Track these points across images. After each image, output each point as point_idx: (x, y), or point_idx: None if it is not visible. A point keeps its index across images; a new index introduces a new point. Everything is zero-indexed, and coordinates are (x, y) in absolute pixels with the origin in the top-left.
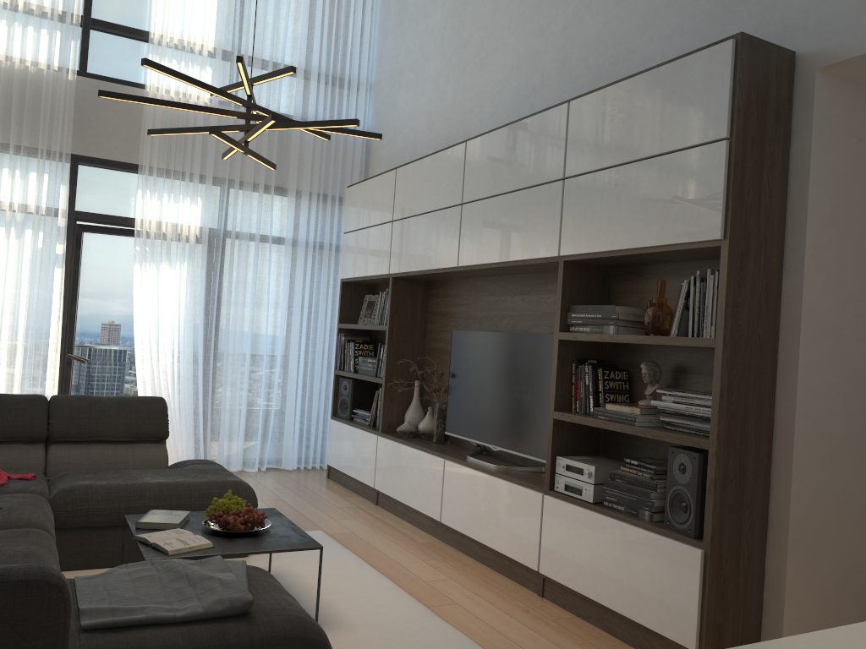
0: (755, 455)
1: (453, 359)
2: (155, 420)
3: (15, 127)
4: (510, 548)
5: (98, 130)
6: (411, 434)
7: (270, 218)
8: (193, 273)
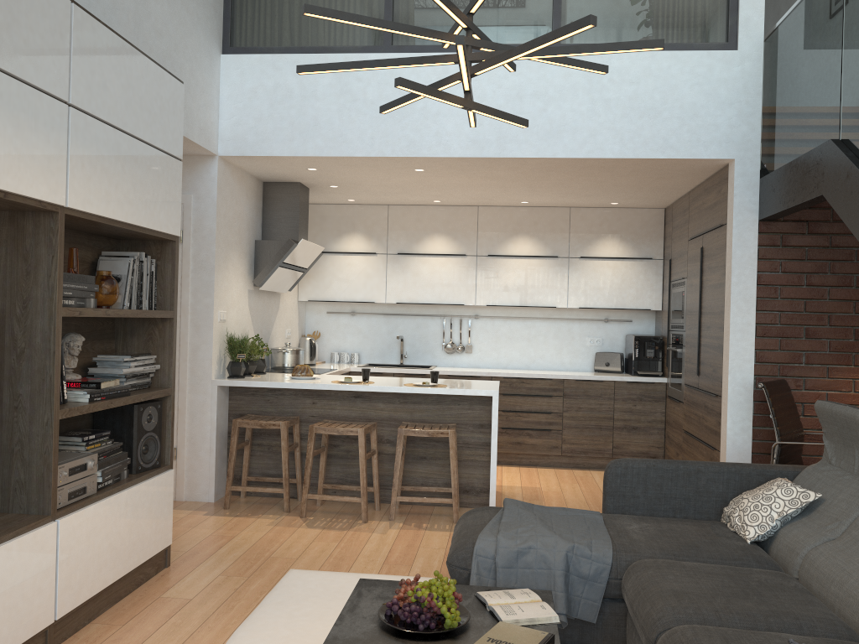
0: None
1: None
2: None
3: None
4: (13, 635)
5: None
6: None
7: None
8: None
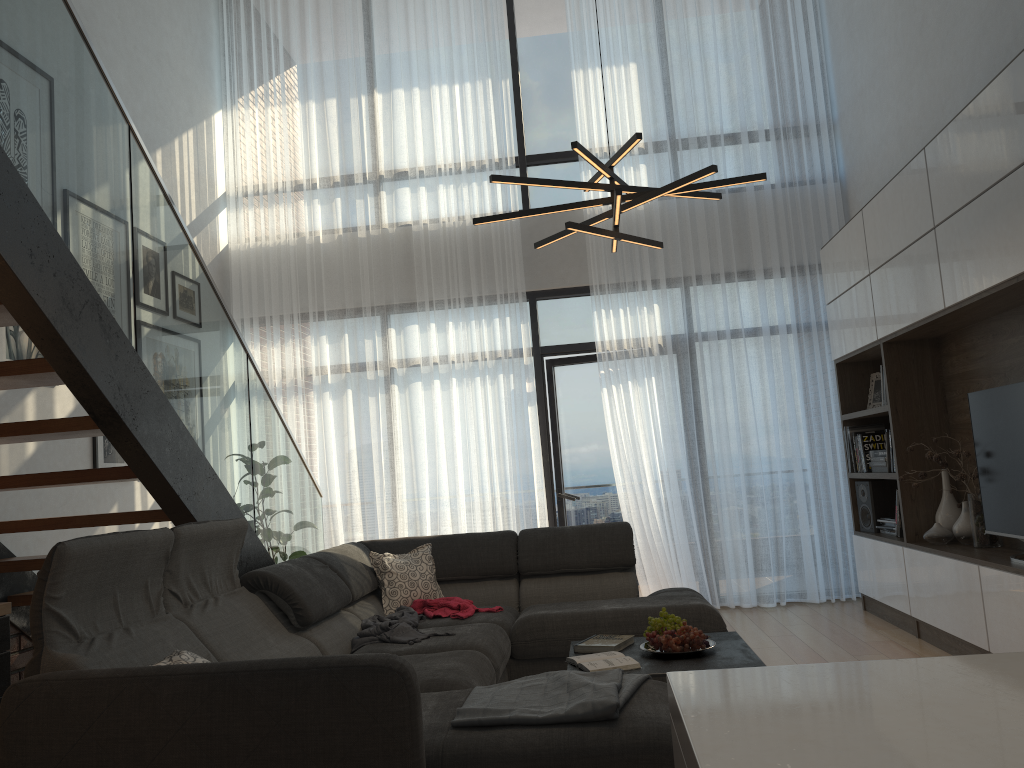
0: None
1: (976, 431)
2: (618, 546)
3: (474, 279)
4: None
5: (547, 262)
6: (944, 540)
7: (737, 308)
8: (661, 387)
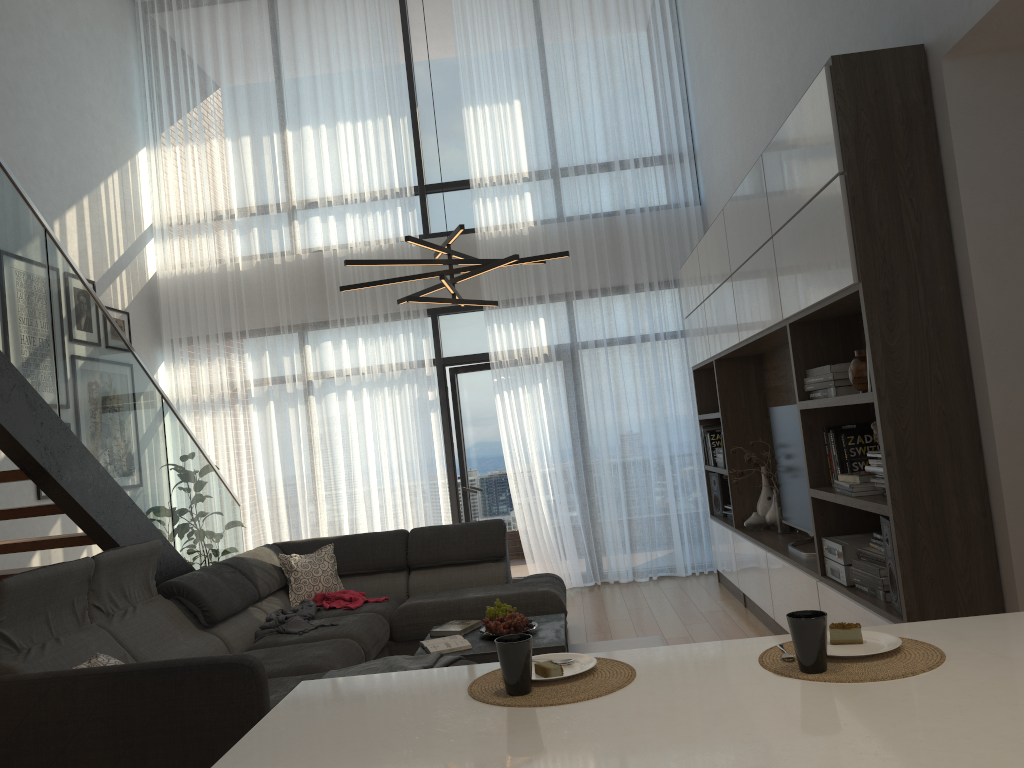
0: (961, 515)
1: (774, 439)
2: (491, 541)
3: (379, 300)
4: None
5: None
6: (759, 527)
7: (612, 321)
8: (547, 392)
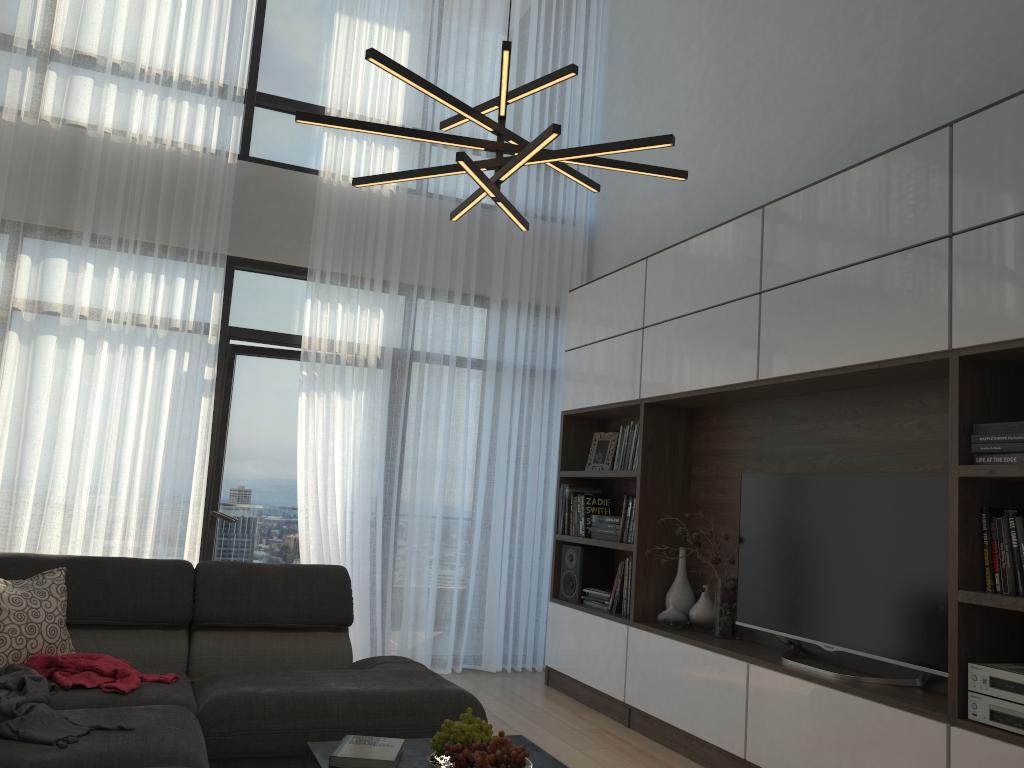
0: None
1: (745, 515)
2: (335, 598)
3: (162, 220)
4: None
5: (260, 225)
6: (680, 625)
7: (469, 333)
8: (372, 404)
